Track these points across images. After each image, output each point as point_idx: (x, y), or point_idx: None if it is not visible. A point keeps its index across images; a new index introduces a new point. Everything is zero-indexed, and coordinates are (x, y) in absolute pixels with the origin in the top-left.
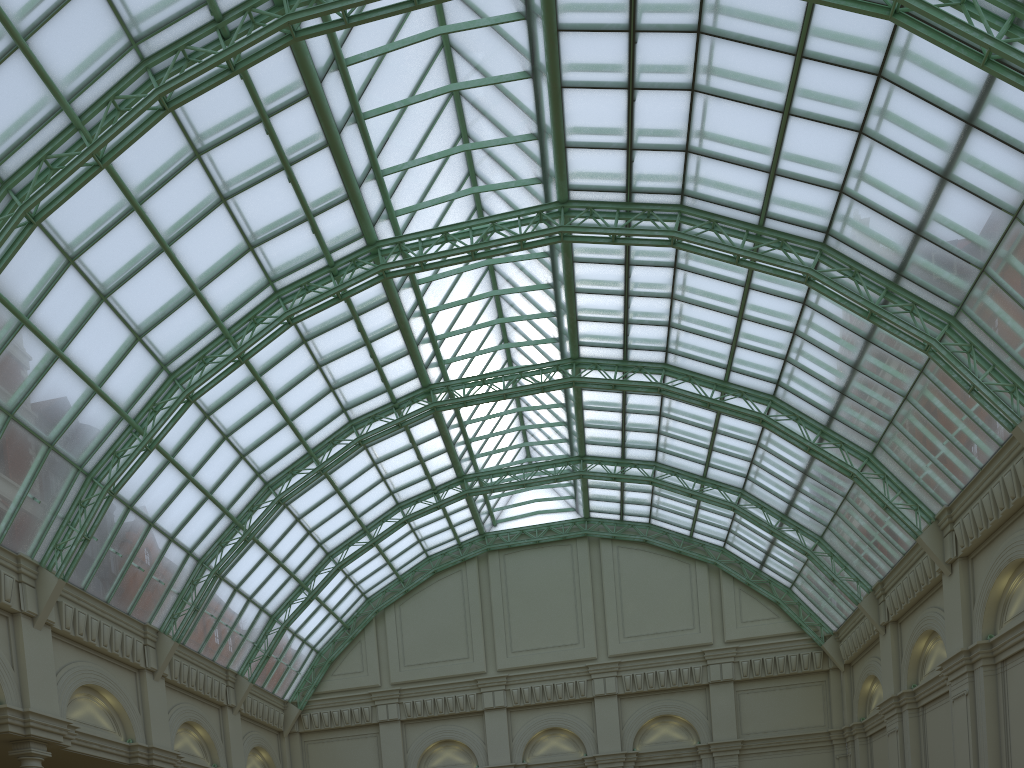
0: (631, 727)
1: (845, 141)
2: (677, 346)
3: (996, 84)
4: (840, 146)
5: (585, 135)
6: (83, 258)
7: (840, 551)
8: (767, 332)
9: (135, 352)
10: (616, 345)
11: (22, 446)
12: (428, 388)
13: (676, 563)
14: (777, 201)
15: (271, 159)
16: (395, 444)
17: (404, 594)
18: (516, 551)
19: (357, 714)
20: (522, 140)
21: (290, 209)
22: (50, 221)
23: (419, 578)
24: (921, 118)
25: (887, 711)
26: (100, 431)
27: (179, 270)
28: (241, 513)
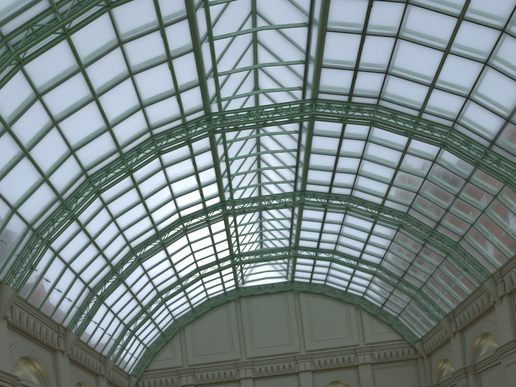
0: None
1: (476, 69)
2: (359, 185)
3: None
4: (472, 72)
5: (333, 60)
6: (46, 96)
7: (430, 296)
8: (410, 177)
9: (69, 160)
10: (326, 184)
11: None
12: (224, 202)
13: (338, 304)
14: (431, 103)
15: (161, 54)
16: (201, 233)
17: (195, 318)
18: (255, 297)
19: (170, 381)
20: (296, 63)
21: (167, 86)
22: (29, 68)
23: (203, 310)
24: None
25: (458, 375)
26: (44, 205)
27: (101, 113)
28: (117, 264)
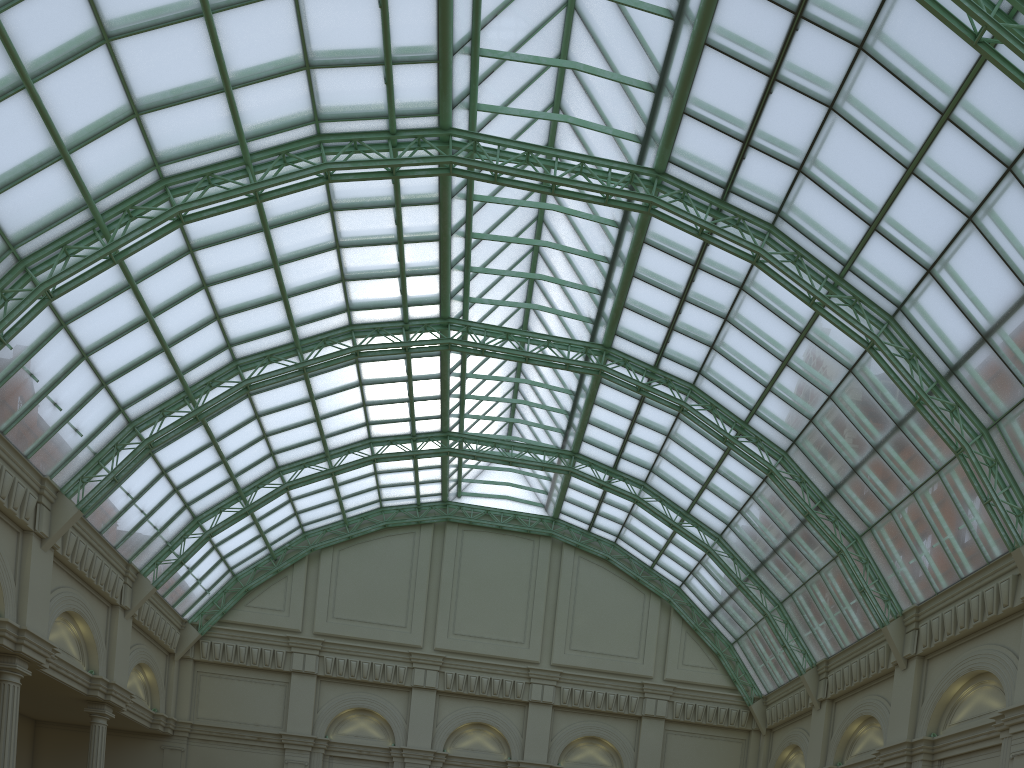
0: (560, 741)
1: (952, 222)
2: (712, 371)
3: None
4: (946, 225)
5: (708, 108)
6: None
7: (796, 621)
8: (805, 387)
9: (126, 130)
10: (653, 348)
11: None
12: (447, 321)
13: (632, 590)
14: (866, 258)
15: None
16: (390, 370)
17: (347, 540)
18: (476, 530)
19: (268, 656)
20: (638, 86)
21: (369, 41)
22: None
23: (367, 527)
24: None
25: None
26: (52, 211)
27: (215, 50)
28: (197, 384)
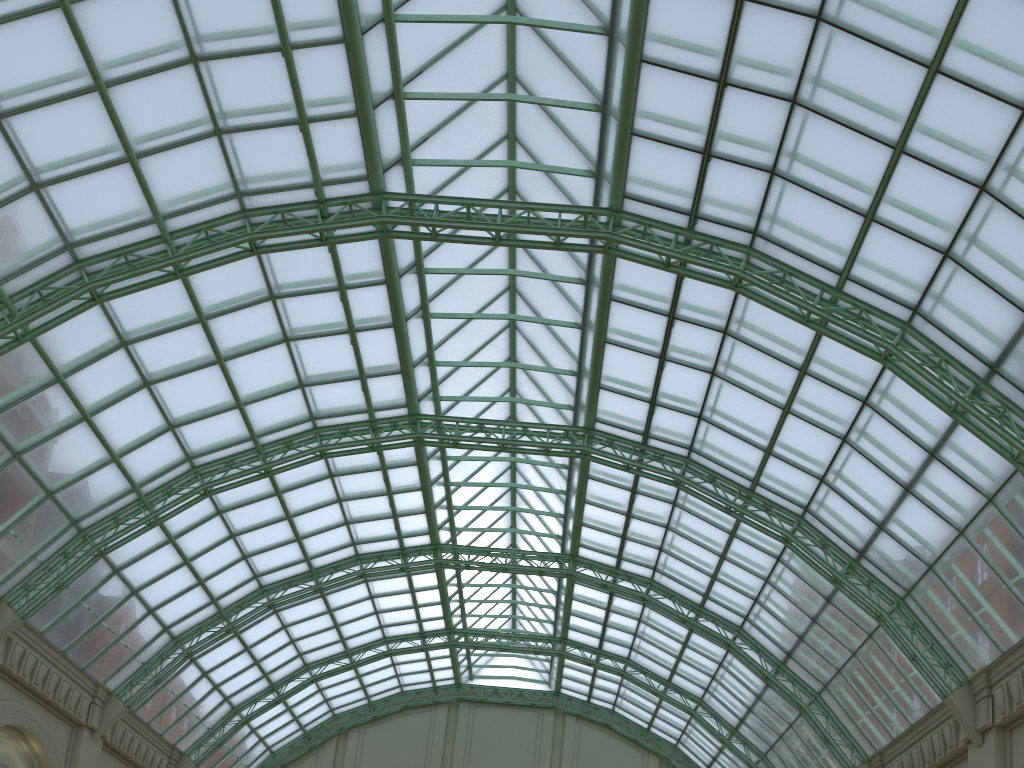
0: None
1: (830, 443)
2: (664, 567)
3: (956, 431)
4: (826, 446)
5: (617, 383)
6: (137, 345)
7: None
8: (743, 574)
9: (164, 438)
10: (612, 553)
11: (19, 486)
12: (436, 546)
13: (631, 749)
14: (768, 474)
15: (339, 321)
16: (394, 585)
17: (371, 719)
18: (487, 705)
19: None
20: (563, 373)
21: (346, 365)
22: (114, 306)
23: (389, 708)
24: (894, 441)
25: None
26: (107, 495)
27: (228, 383)
28: (229, 606)
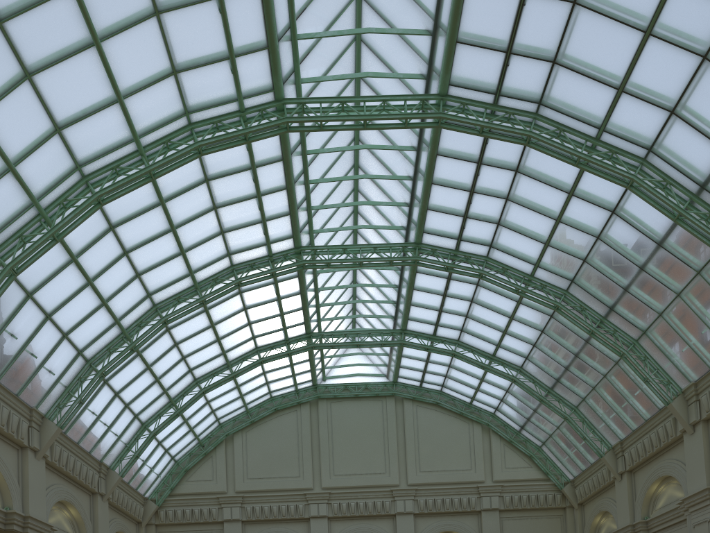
0: None
1: (689, 65)
2: (500, 242)
3: None
4: (684, 69)
5: (476, 32)
6: (12, 24)
7: (590, 418)
8: (576, 235)
9: (53, 143)
10: (453, 236)
11: None
12: (299, 249)
13: (459, 421)
14: (617, 117)
15: None
16: (264, 294)
17: (250, 424)
18: (340, 401)
19: (206, 513)
20: (418, 33)
21: (216, 43)
22: None
23: (263, 412)
24: None
25: None
26: (9, 212)
27: (106, 69)
28: (130, 326)
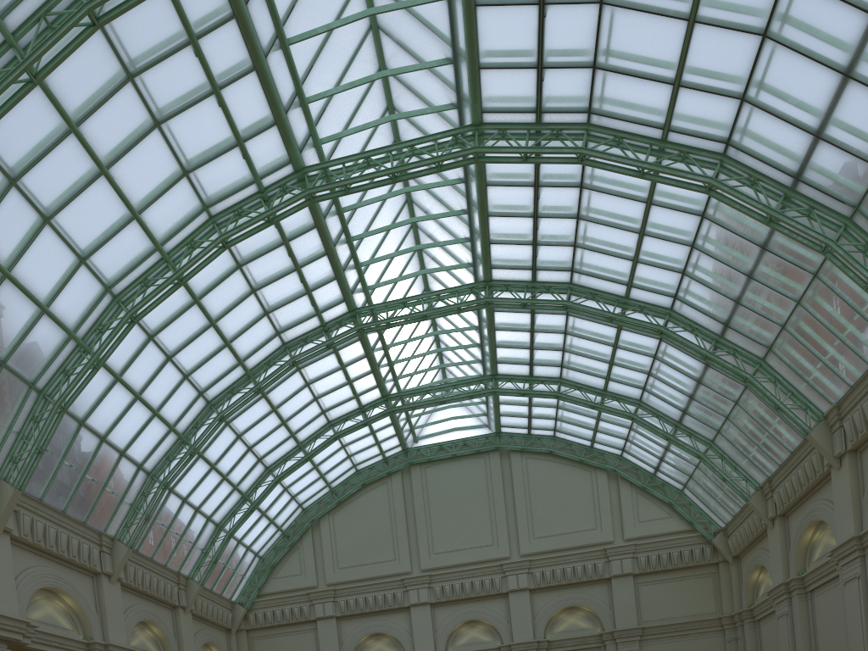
0: (542, 618)
1: (749, 46)
2: (582, 265)
3: None
4: (744, 52)
5: (498, 55)
6: (25, 180)
7: (730, 453)
8: (667, 247)
9: (80, 274)
10: (525, 266)
11: None
12: (354, 312)
13: (579, 471)
14: (680, 113)
15: (201, 83)
16: (325, 366)
17: (336, 504)
18: (435, 464)
19: (297, 612)
20: (438, 65)
21: (221, 134)
22: None
23: (350, 490)
24: (826, 15)
25: (777, 597)
26: (50, 350)
27: (118, 193)
28: (186, 430)
